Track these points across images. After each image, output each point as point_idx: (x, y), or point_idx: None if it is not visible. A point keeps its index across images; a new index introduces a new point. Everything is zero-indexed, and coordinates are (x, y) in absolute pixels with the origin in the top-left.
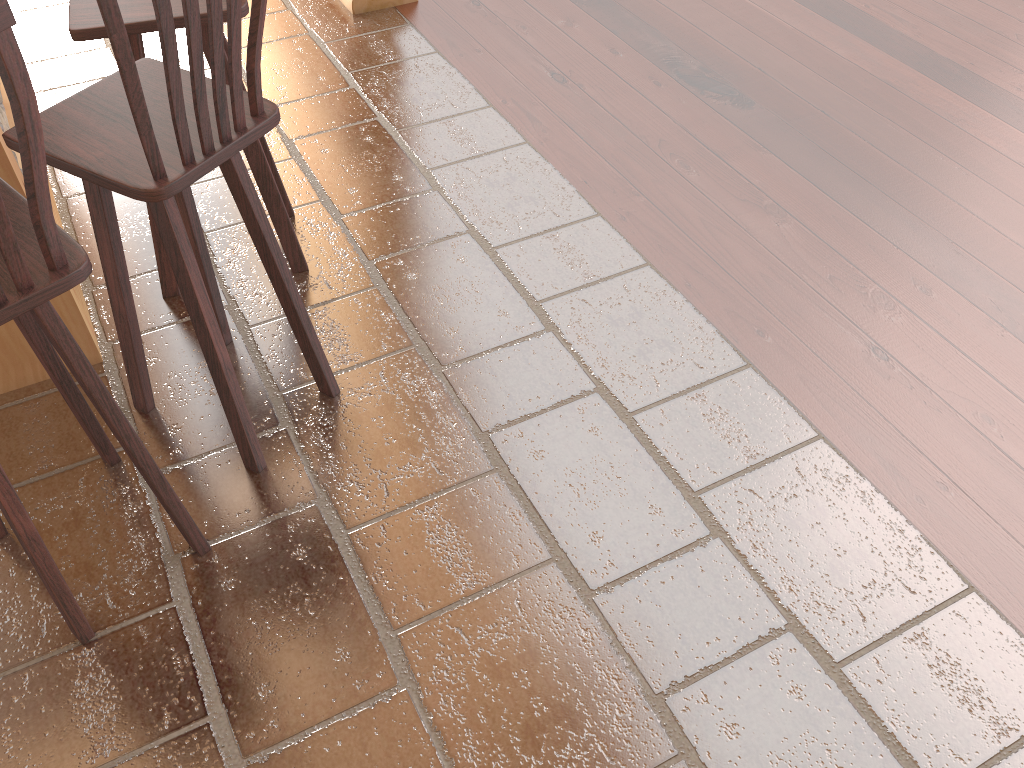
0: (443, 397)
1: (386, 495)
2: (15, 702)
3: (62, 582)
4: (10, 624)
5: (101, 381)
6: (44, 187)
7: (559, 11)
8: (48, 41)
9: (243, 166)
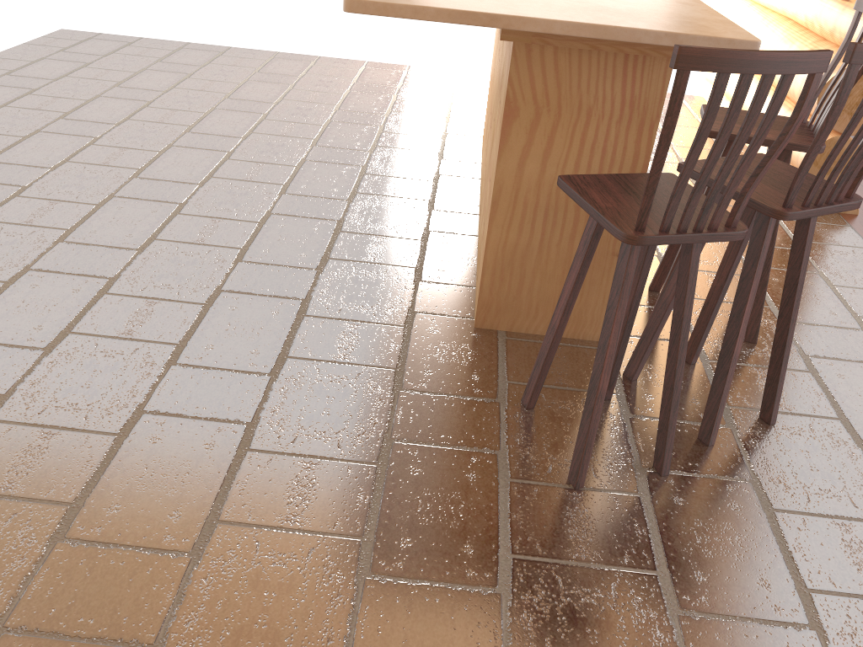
0: (861, 460)
1: (807, 501)
2: (527, 499)
3: (593, 436)
4: (529, 456)
5: (691, 315)
6: (763, 172)
7: None
8: None
9: (813, 230)
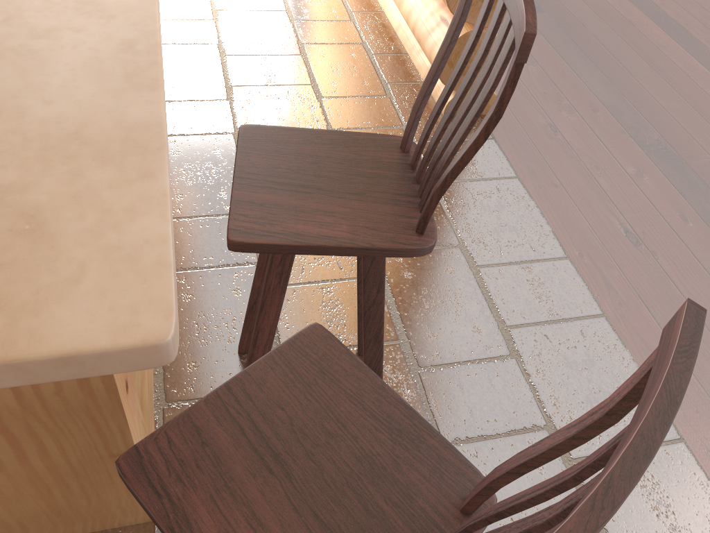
0: None
1: None
2: None
3: None
4: None
5: None
6: None
7: (629, 156)
8: (179, 81)
9: None
